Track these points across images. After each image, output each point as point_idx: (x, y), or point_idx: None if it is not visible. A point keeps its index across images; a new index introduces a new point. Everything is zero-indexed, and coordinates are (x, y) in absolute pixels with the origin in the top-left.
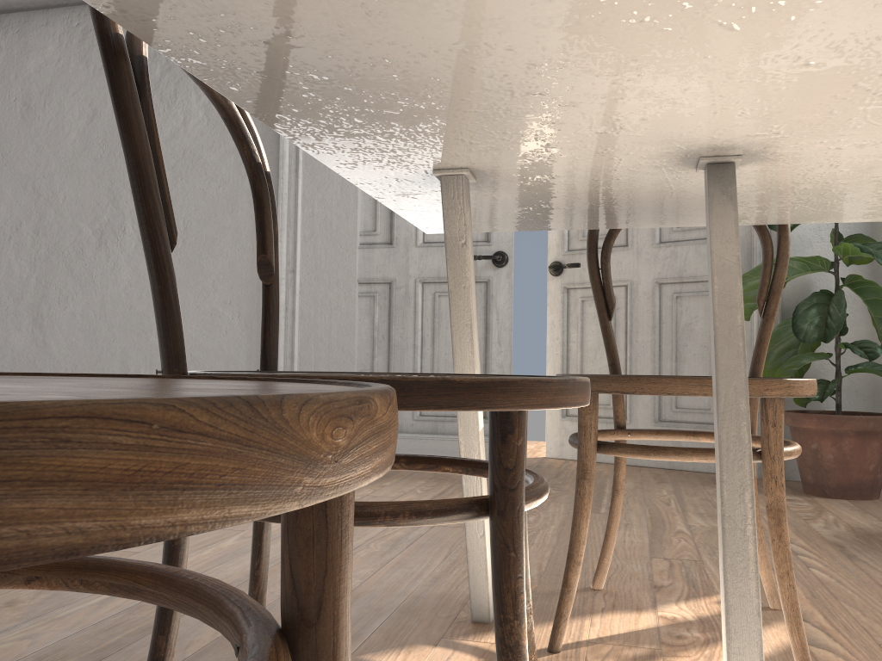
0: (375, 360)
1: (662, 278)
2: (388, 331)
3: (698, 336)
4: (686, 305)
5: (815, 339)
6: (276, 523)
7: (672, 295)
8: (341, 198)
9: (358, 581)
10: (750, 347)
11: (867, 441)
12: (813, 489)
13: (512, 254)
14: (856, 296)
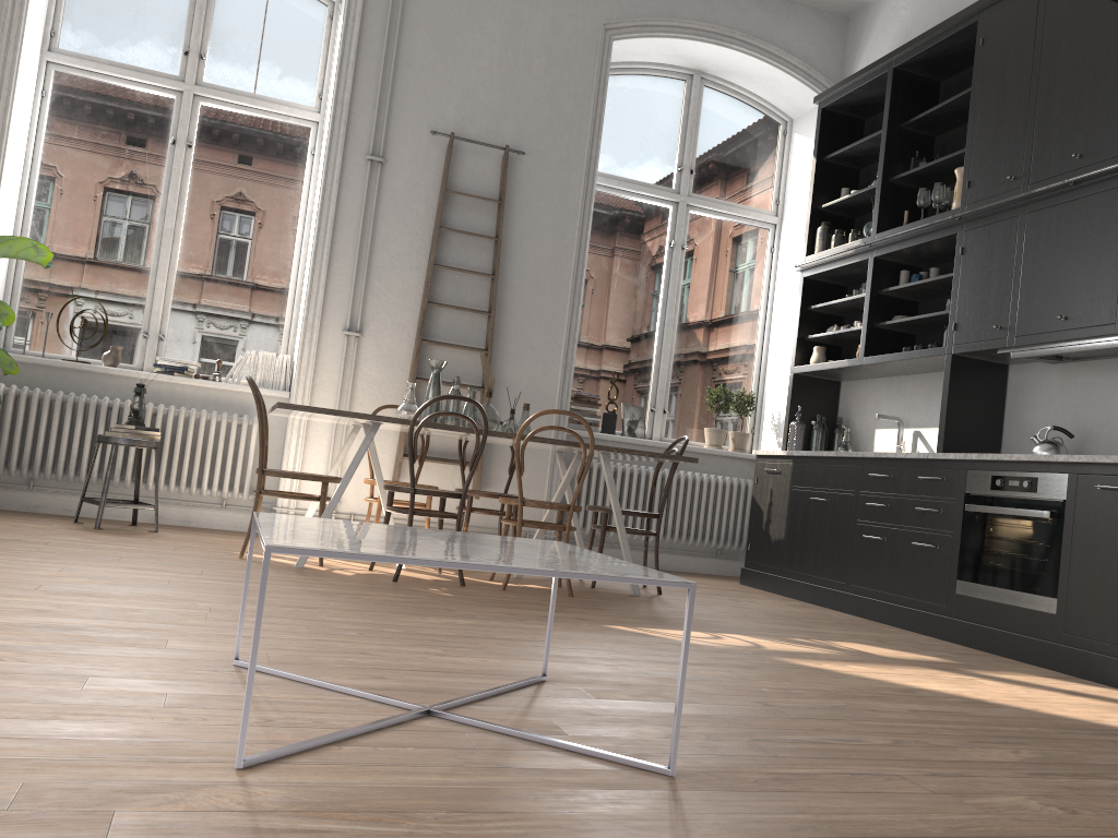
0: None
1: None
2: None
3: None
4: None
5: None
6: (138, 576)
7: None
8: None
9: None
10: None
11: None
12: None
13: None
14: None
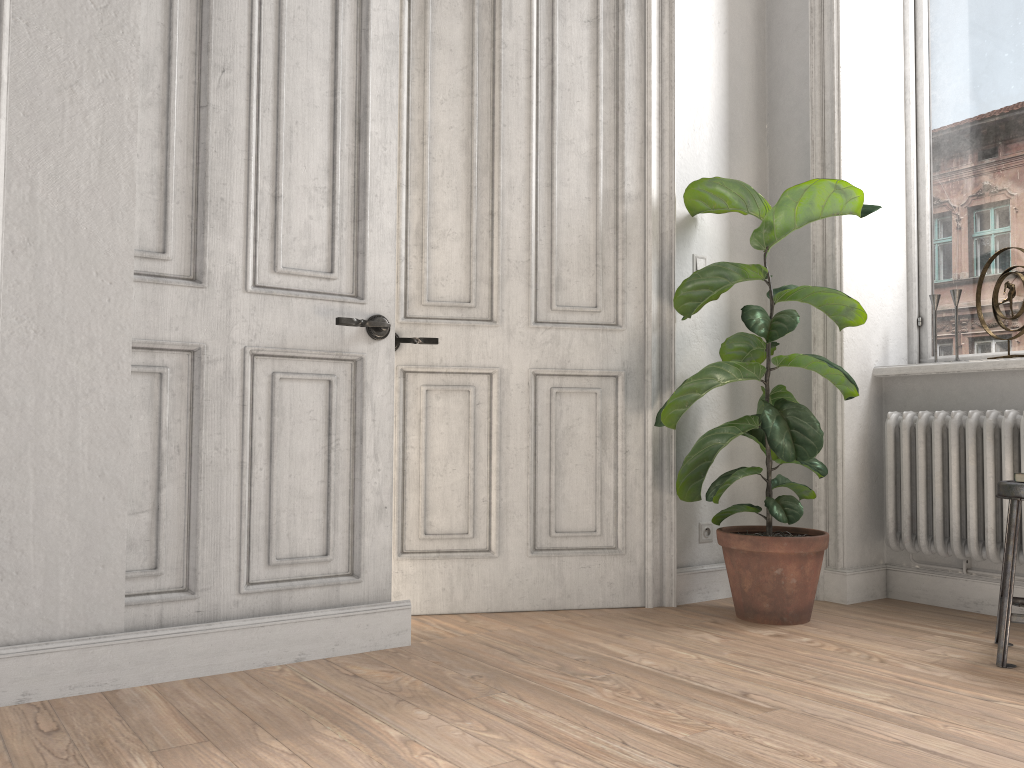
0: (165, 492)
1: (541, 368)
2: (188, 439)
3: (581, 443)
4: (566, 403)
5: (793, 457)
6: None
7: (550, 390)
8: (100, 179)
9: None
10: (642, 456)
11: (819, 561)
12: (769, 617)
13: (393, 321)
14: (720, 401)
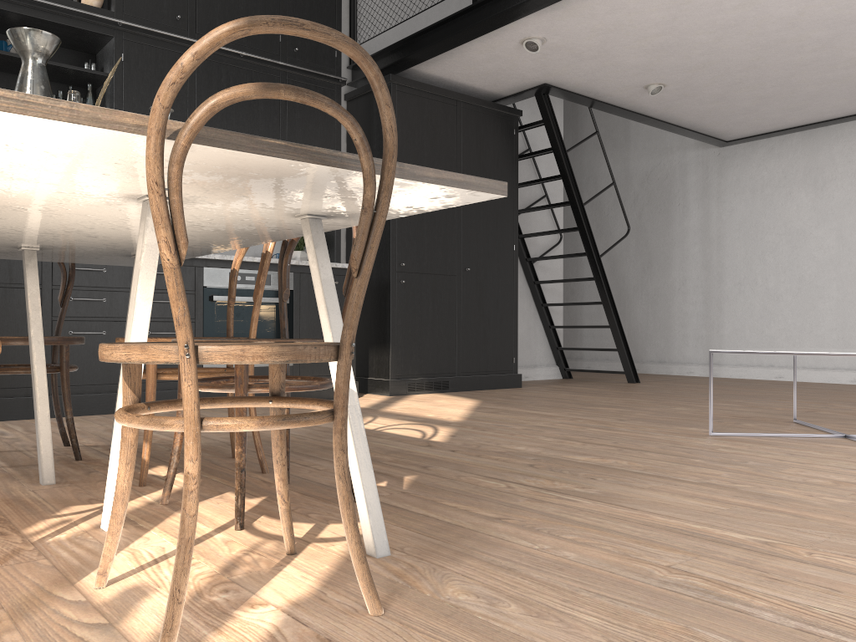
0: None
1: None
2: None
3: None
4: None
5: None
6: None
7: None
8: None
9: (535, 547)
10: None
11: None
12: None
13: None
14: None
